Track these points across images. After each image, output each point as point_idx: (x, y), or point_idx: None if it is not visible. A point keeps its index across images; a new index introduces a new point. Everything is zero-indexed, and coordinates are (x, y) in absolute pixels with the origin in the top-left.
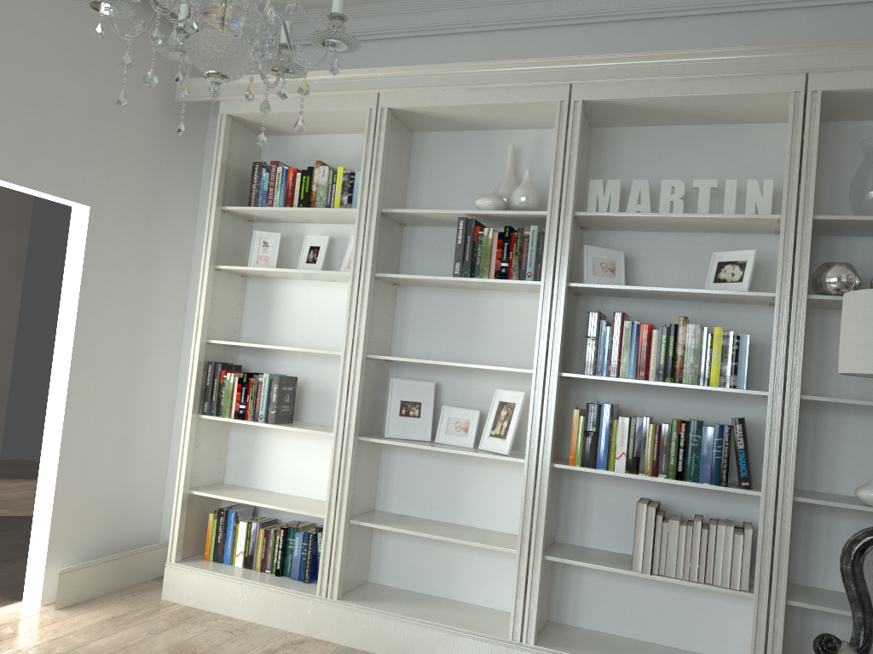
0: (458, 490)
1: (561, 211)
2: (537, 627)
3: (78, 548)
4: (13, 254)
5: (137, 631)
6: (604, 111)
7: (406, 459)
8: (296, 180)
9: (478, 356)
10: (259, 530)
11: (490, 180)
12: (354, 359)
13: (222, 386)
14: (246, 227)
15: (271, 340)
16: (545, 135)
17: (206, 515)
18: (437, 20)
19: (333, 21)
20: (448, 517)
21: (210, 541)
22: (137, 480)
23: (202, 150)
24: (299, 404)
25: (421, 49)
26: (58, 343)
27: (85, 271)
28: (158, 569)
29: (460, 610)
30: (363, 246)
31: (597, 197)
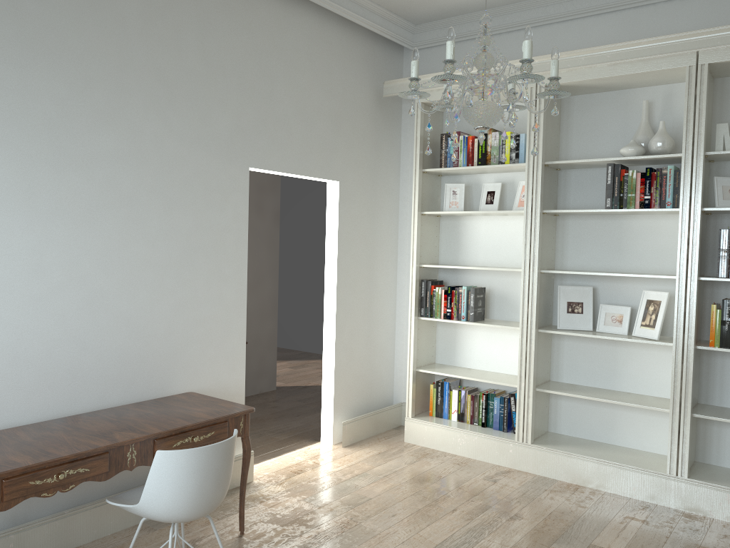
0: (615, 366)
1: (694, 153)
2: (689, 465)
3: (349, 408)
4: (272, 210)
5: (398, 462)
6: (727, 67)
7: (572, 343)
8: (474, 145)
9: (626, 265)
10: (467, 395)
11: (628, 129)
12: (531, 274)
13: (432, 296)
14: (437, 181)
15: (461, 261)
16: (673, 89)
17: (426, 385)
18: (576, 7)
19: (552, 82)
20: (608, 385)
21: (432, 403)
22: (378, 362)
23: (399, 126)
24: (486, 306)
25: (564, 31)
26: (326, 275)
27: (339, 225)
28: (395, 422)
29: (624, 453)
30: (532, 191)
31: (723, 137)
